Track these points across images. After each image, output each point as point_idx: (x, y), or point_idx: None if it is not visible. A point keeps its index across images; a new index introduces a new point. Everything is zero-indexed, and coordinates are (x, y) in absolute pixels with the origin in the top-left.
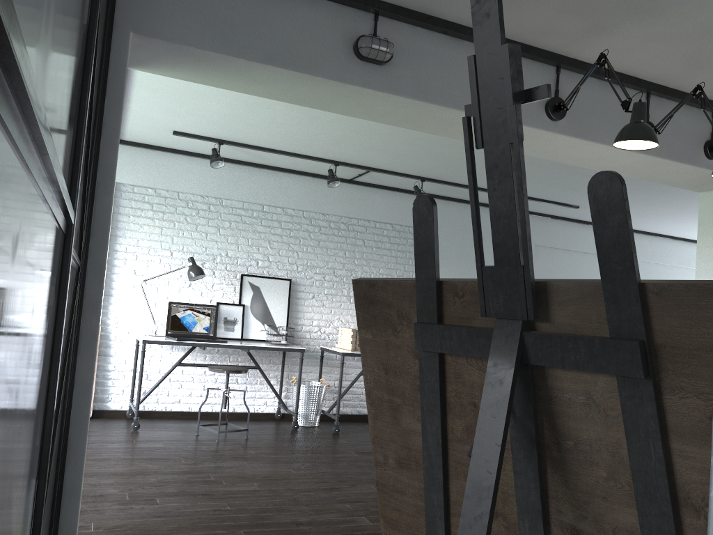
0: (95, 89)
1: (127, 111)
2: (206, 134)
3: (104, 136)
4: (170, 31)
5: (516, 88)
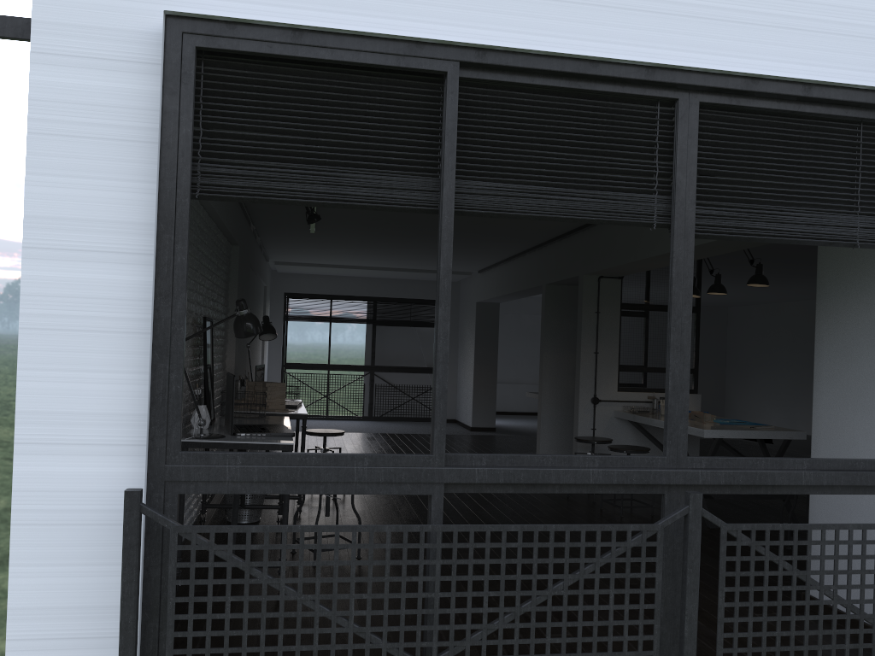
0: None
1: None
2: None
3: None
4: None
5: None
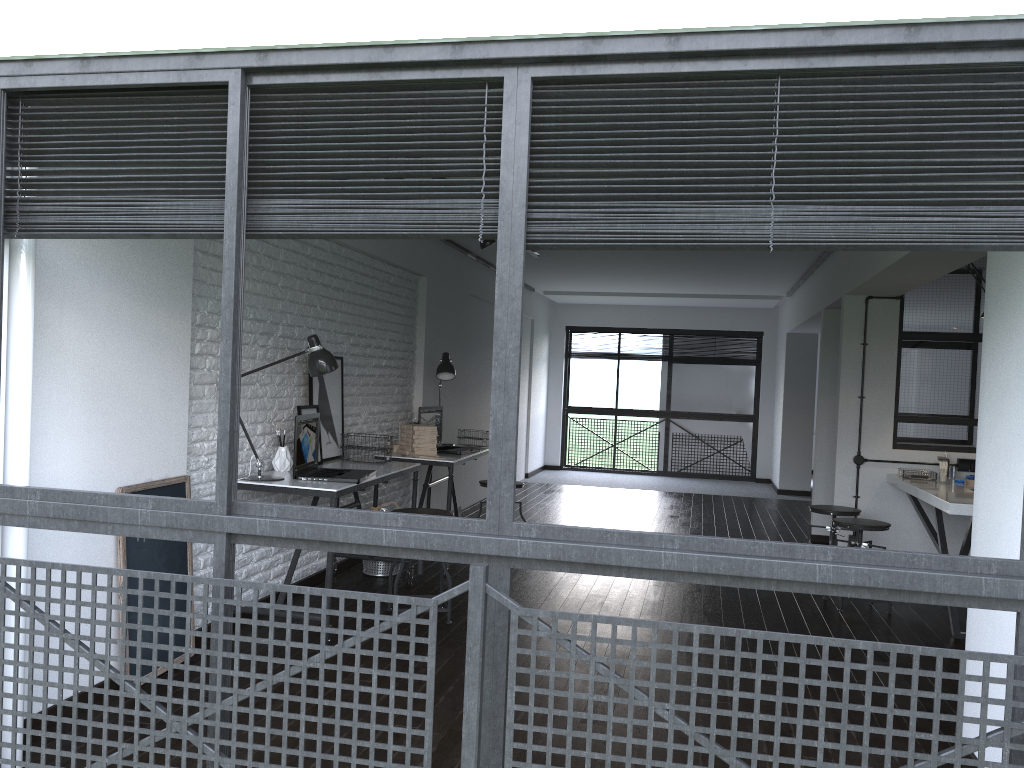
0: None
1: None
2: None
3: None
4: None
5: None
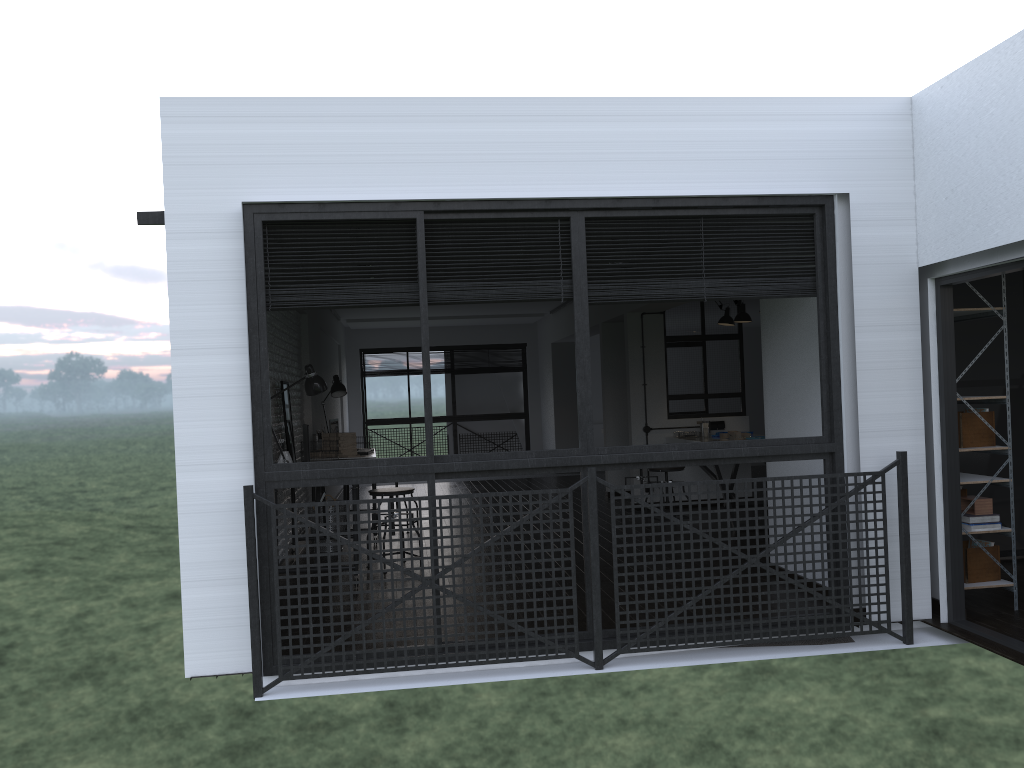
0: None
1: None
2: None
3: None
4: None
5: None
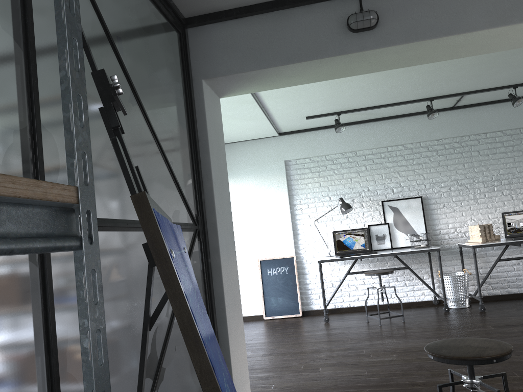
0: (179, 123)
1: (272, 115)
2: (326, 111)
3: (200, 147)
4: (223, 69)
5: (104, 96)
